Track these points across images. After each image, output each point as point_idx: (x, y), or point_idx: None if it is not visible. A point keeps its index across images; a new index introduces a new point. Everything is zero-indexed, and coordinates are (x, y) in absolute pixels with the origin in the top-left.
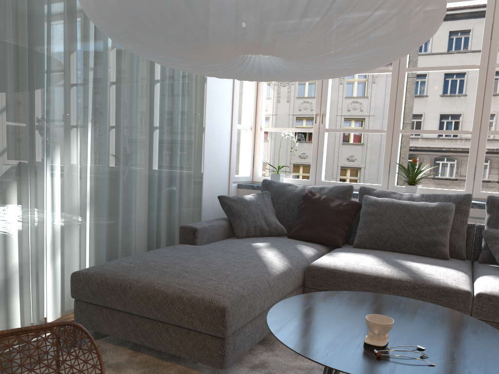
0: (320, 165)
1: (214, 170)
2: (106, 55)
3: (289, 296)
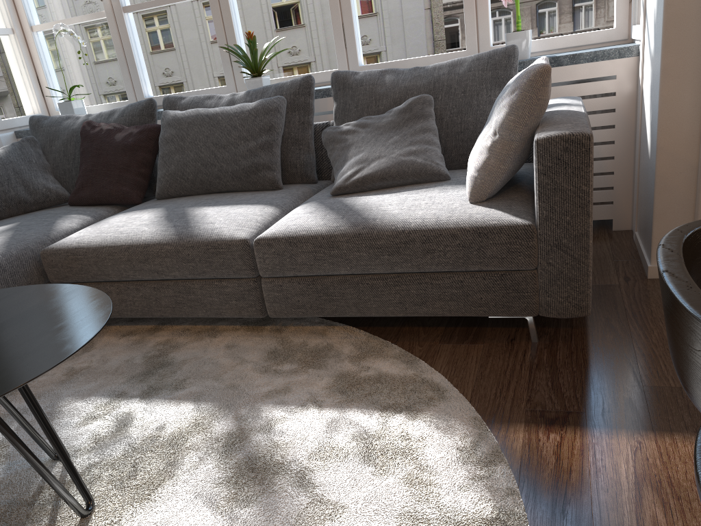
0: (135, 73)
1: None
2: None
3: None
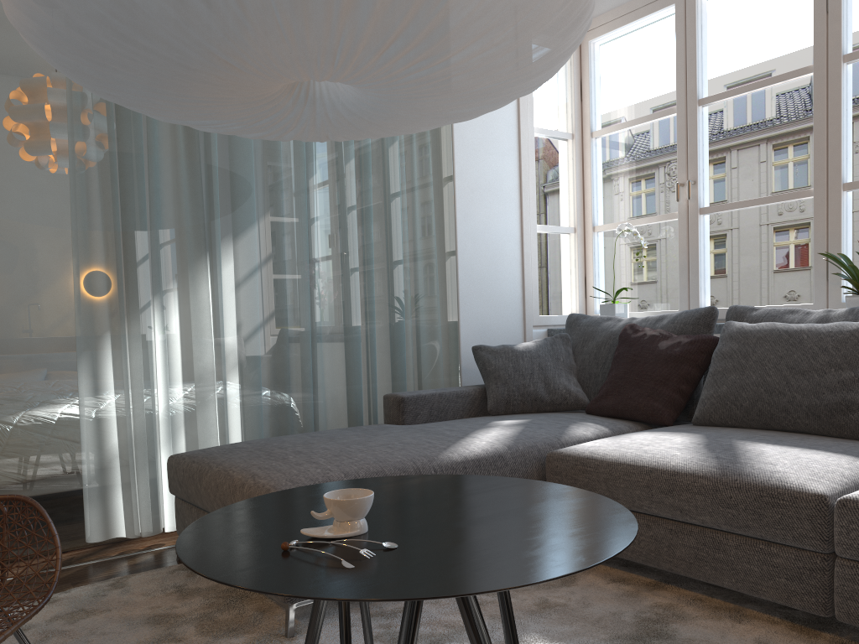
0: (695, 280)
1: (484, 306)
2: (241, 145)
3: None
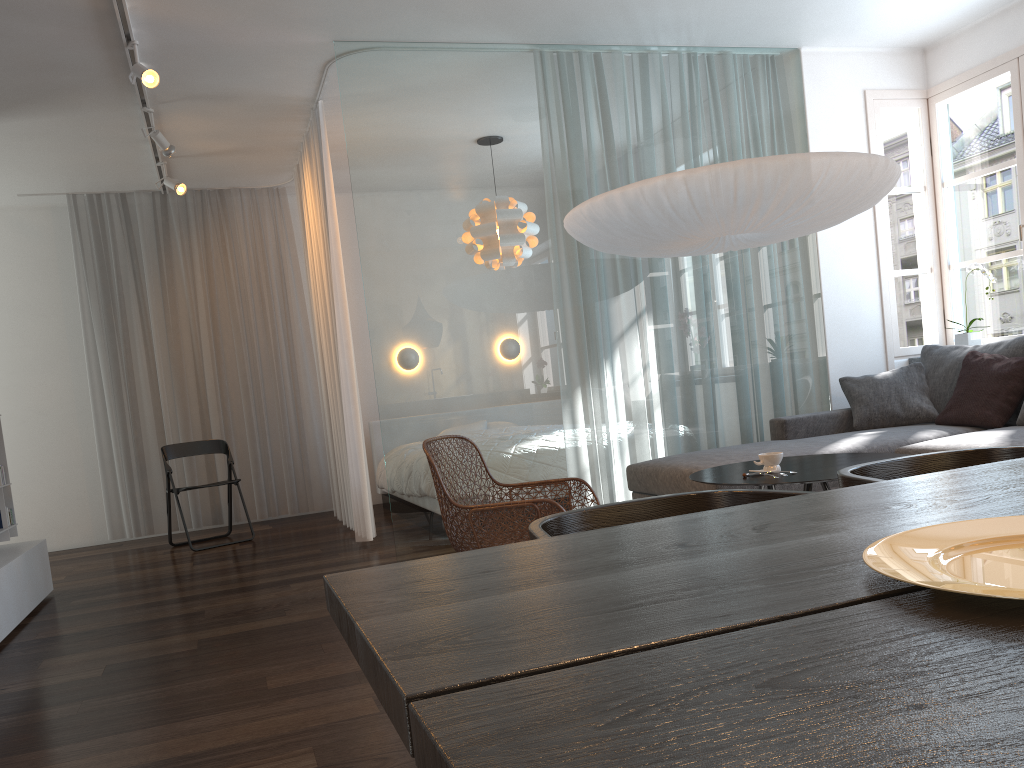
0: None
1: (849, 344)
2: None
3: None
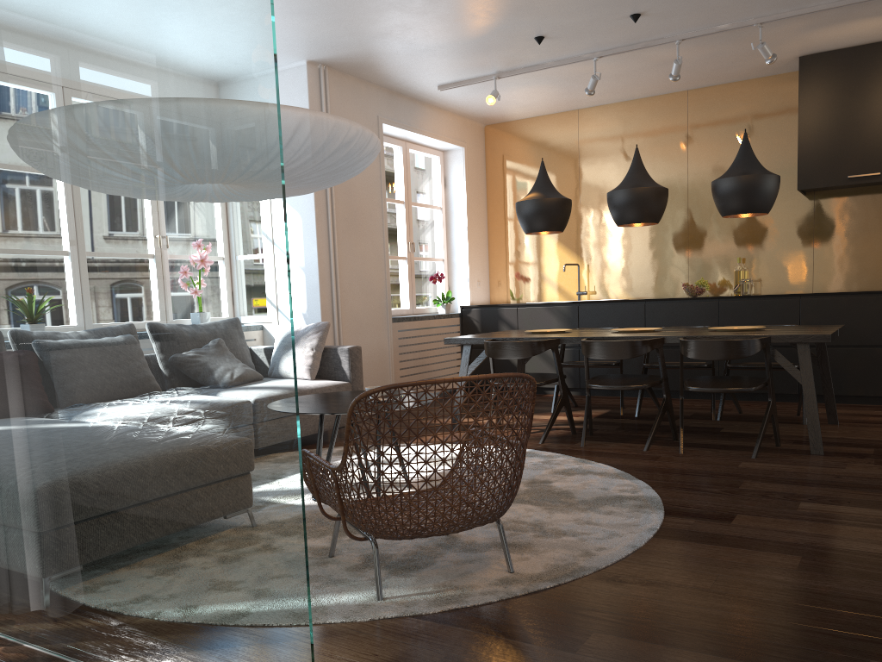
0: None
1: None
2: None
3: None
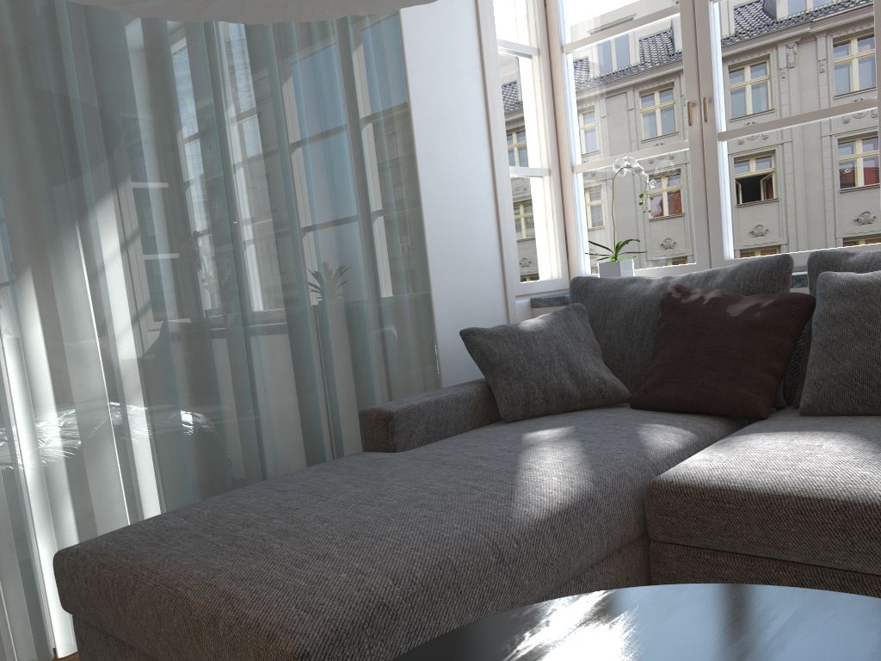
0: (717, 224)
1: (459, 275)
2: (113, 52)
3: (593, 572)
